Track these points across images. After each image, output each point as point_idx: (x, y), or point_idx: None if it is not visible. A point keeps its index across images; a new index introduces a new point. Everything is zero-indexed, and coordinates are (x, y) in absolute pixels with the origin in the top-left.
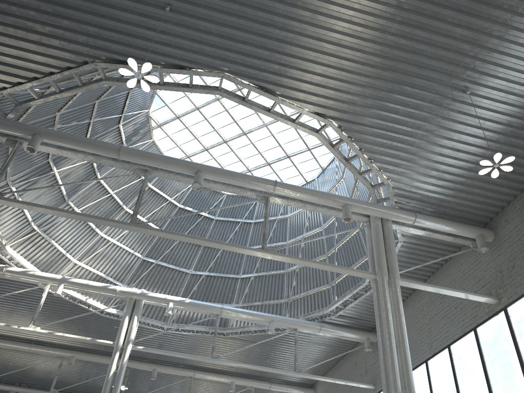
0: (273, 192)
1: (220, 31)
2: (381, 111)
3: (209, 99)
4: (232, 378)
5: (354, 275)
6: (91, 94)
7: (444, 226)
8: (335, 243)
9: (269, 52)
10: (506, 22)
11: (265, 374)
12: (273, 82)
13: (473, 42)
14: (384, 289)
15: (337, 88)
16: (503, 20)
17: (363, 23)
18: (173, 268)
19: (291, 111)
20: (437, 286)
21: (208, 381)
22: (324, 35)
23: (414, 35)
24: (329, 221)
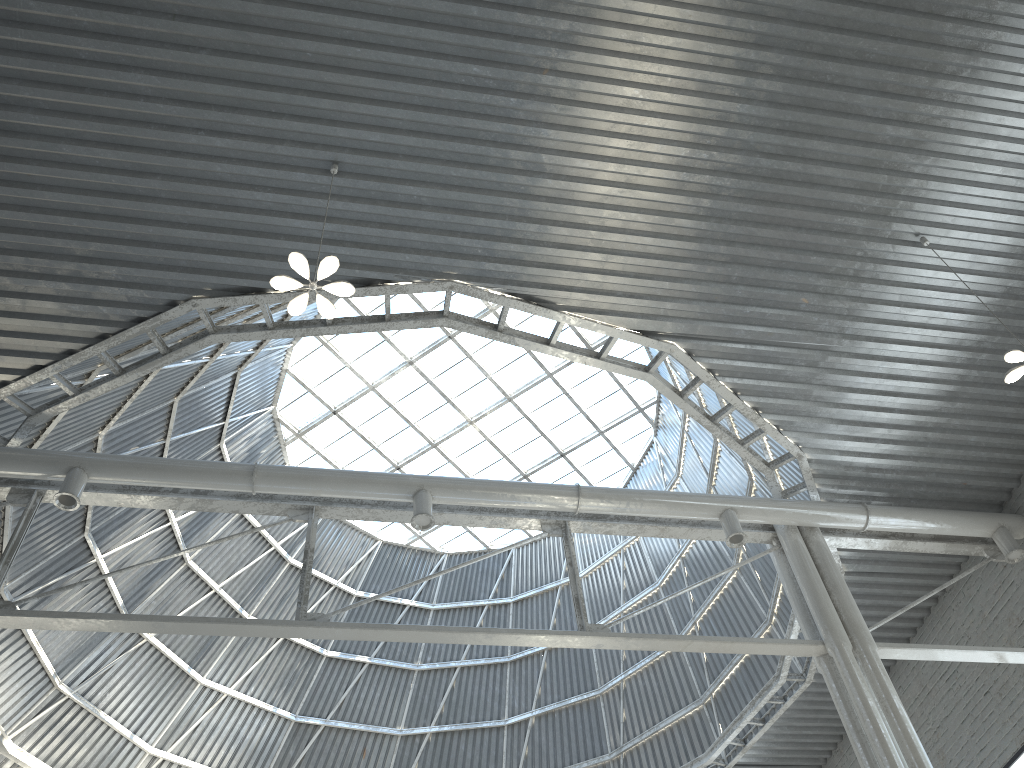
0: (576, 510)
1: (438, 201)
2: (767, 308)
3: (393, 364)
4: None
5: (780, 653)
6: (166, 385)
7: (926, 521)
8: (692, 611)
9: (538, 225)
10: (972, 101)
11: None
12: (550, 284)
13: (918, 147)
14: (851, 671)
15: (676, 276)
16: (966, 98)
17: (709, 143)
18: (363, 731)
19: (555, 364)
20: (951, 647)
21: None
22: (639, 177)
23: (807, 151)
24: (669, 568)
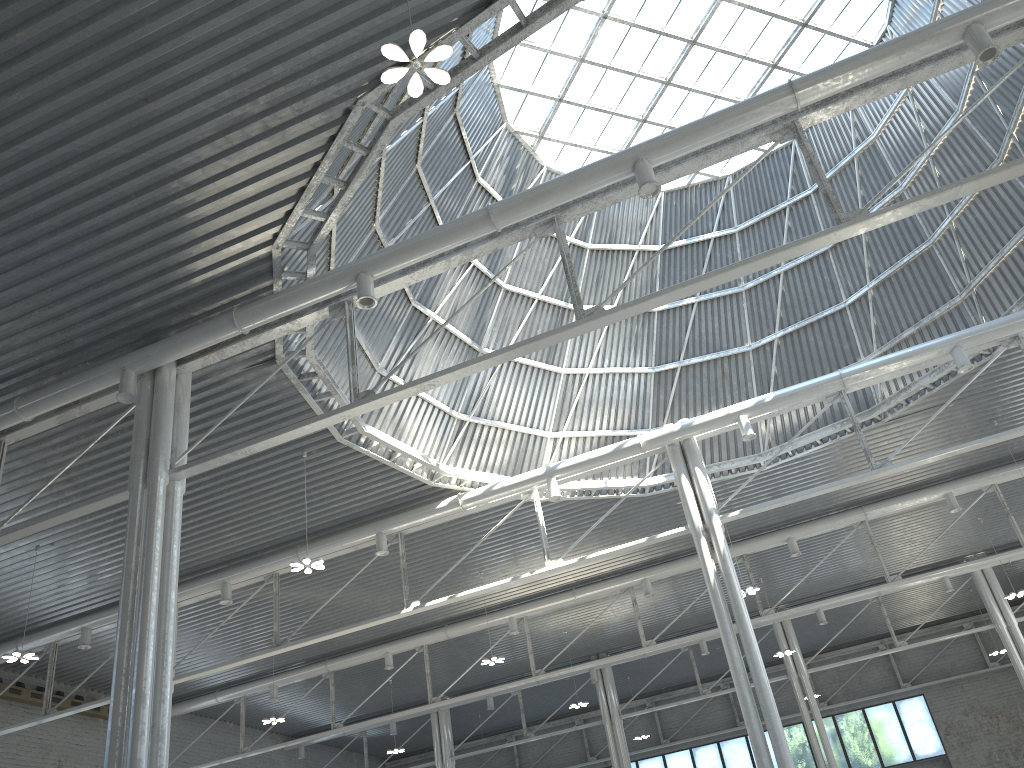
0: (797, 107)
1: None
2: None
3: (589, 27)
4: (943, 489)
5: None
6: (401, 160)
7: None
8: (1005, 124)
9: None
10: None
11: (1006, 452)
12: None
13: None
14: None
15: None
16: None
17: None
18: (716, 359)
19: None
20: None
21: (900, 515)
22: None
23: None
24: (965, 90)
